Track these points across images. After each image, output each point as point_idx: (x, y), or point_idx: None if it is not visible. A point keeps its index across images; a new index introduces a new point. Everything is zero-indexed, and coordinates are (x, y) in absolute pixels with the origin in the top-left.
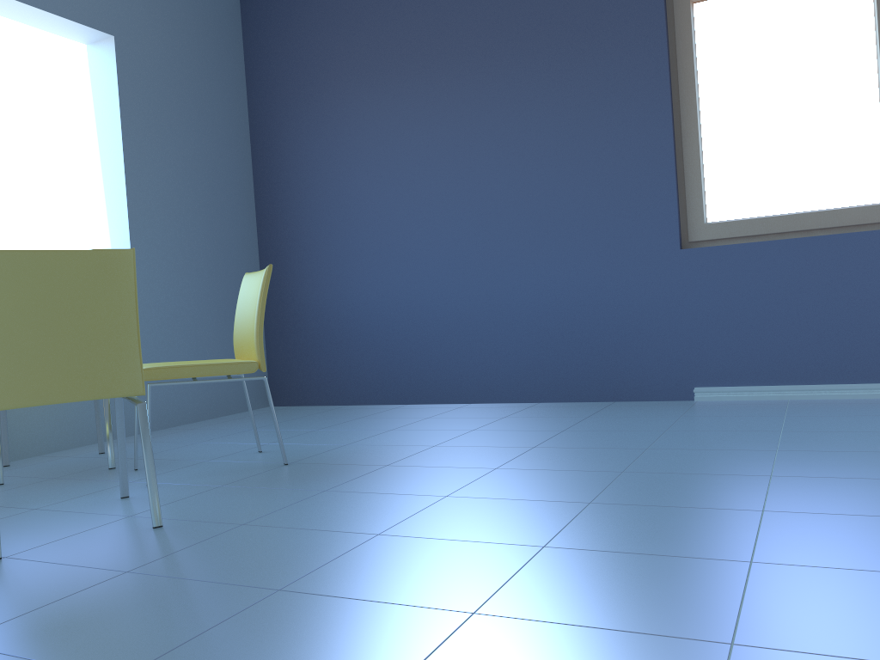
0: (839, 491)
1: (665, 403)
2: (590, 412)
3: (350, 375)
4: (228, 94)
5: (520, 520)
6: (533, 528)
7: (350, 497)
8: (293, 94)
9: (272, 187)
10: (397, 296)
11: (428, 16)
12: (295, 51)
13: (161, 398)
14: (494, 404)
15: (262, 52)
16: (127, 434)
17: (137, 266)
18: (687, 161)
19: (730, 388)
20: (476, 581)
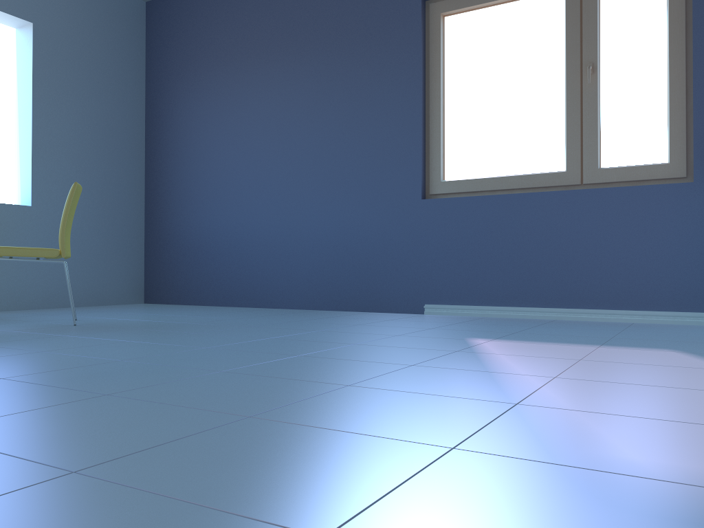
0: (374, 351)
1: (401, 314)
2: (338, 315)
3: (197, 283)
4: (128, 71)
5: (142, 351)
6: (139, 354)
7: (72, 338)
8: (175, 73)
9: (157, 141)
10: (232, 226)
11: (266, 19)
12: (178, 42)
13: (48, 286)
14: (290, 309)
15: (157, 42)
16: (15, 308)
17: (36, 189)
18: (432, 133)
19: (449, 306)
20: (41, 369)
